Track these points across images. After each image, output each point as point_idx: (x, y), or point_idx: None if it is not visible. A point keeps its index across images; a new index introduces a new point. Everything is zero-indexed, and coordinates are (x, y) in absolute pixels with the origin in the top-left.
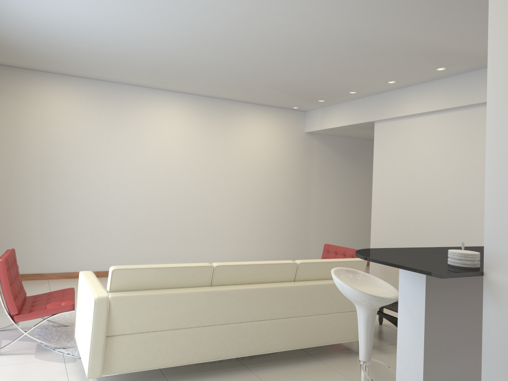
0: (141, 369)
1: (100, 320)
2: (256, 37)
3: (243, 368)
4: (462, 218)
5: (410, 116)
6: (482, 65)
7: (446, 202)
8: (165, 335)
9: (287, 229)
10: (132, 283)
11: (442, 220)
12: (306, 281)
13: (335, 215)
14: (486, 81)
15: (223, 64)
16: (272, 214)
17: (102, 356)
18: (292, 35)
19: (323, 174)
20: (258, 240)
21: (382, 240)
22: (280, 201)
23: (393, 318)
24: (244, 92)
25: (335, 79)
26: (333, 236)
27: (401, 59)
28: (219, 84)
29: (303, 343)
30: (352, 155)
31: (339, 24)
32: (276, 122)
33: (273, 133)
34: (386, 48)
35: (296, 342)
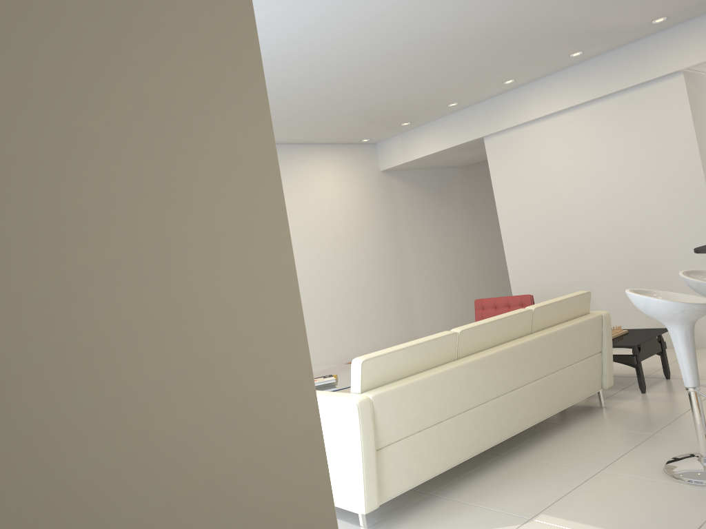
0: (412, 486)
1: (367, 430)
2: (378, 42)
3: (500, 457)
4: (632, 228)
5: (534, 121)
6: (624, 42)
7: (607, 215)
8: (430, 433)
9: (388, 302)
10: (382, 375)
11: (606, 237)
12: (544, 330)
13: (437, 271)
14: (630, 60)
15: (308, 89)
16: (366, 286)
17: (377, 479)
18: (427, 33)
19: (412, 221)
20: (356, 324)
21: (527, 282)
22: (371, 267)
23: (620, 357)
24: (310, 128)
25: (442, 88)
26: (440, 299)
27: (538, 47)
28: (282, 121)
29: (555, 408)
30: (439, 190)
31: (493, 9)
32: (344, 164)
33: (343, 179)
34: (530, 35)
35: (549, 407)
